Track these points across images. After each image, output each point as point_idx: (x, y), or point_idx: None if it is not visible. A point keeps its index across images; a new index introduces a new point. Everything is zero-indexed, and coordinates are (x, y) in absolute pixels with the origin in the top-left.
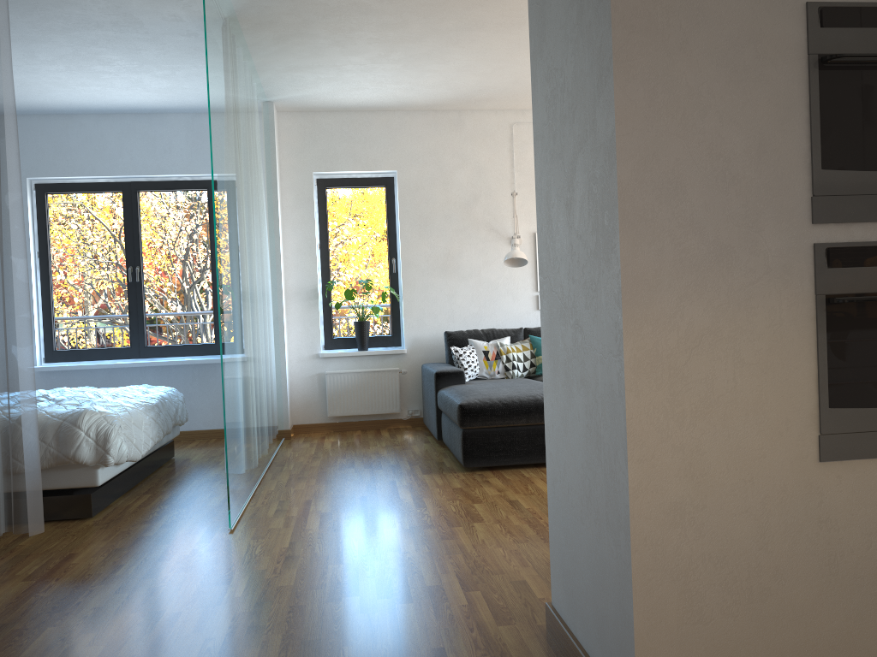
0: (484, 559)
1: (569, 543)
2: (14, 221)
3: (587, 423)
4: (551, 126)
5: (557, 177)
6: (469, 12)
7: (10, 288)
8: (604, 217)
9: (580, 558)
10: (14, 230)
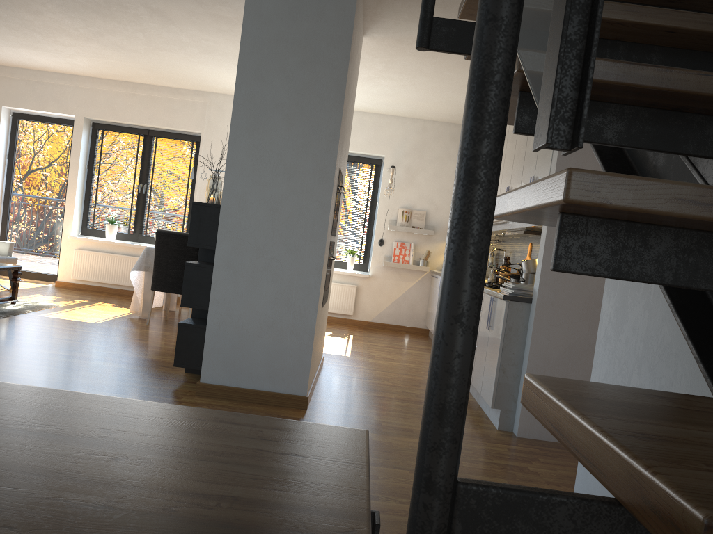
0: (80, 382)
1: (239, 348)
2: None
3: (277, 297)
4: (257, 169)
5: (261, 194)
6: None
7: None
8: (314, 226)
9: (253, 352)
10: None
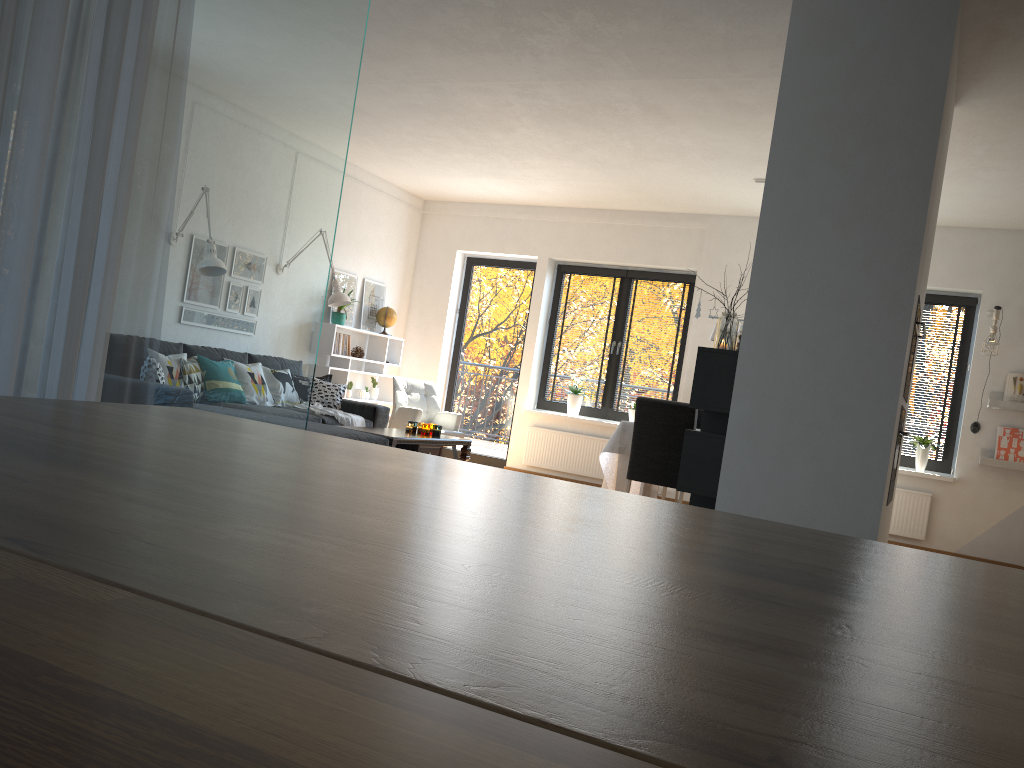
0: None
1: None
2: (179, 144)
3: (818, 482)
4: (792, 298)
5: (798, 332)
6: (374, 34)
7: (148, 236)
8: (878, 378)
9: None
10: (177, 158)
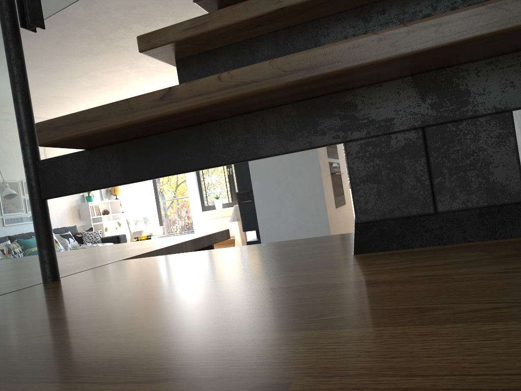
0: None
1: None
2: None
3: (298, 207)
4: None
5: None
6: (45, 61)
7: None
8: (308, 154)
9: None
10: None
